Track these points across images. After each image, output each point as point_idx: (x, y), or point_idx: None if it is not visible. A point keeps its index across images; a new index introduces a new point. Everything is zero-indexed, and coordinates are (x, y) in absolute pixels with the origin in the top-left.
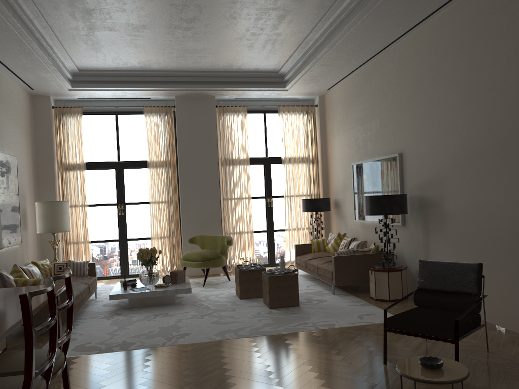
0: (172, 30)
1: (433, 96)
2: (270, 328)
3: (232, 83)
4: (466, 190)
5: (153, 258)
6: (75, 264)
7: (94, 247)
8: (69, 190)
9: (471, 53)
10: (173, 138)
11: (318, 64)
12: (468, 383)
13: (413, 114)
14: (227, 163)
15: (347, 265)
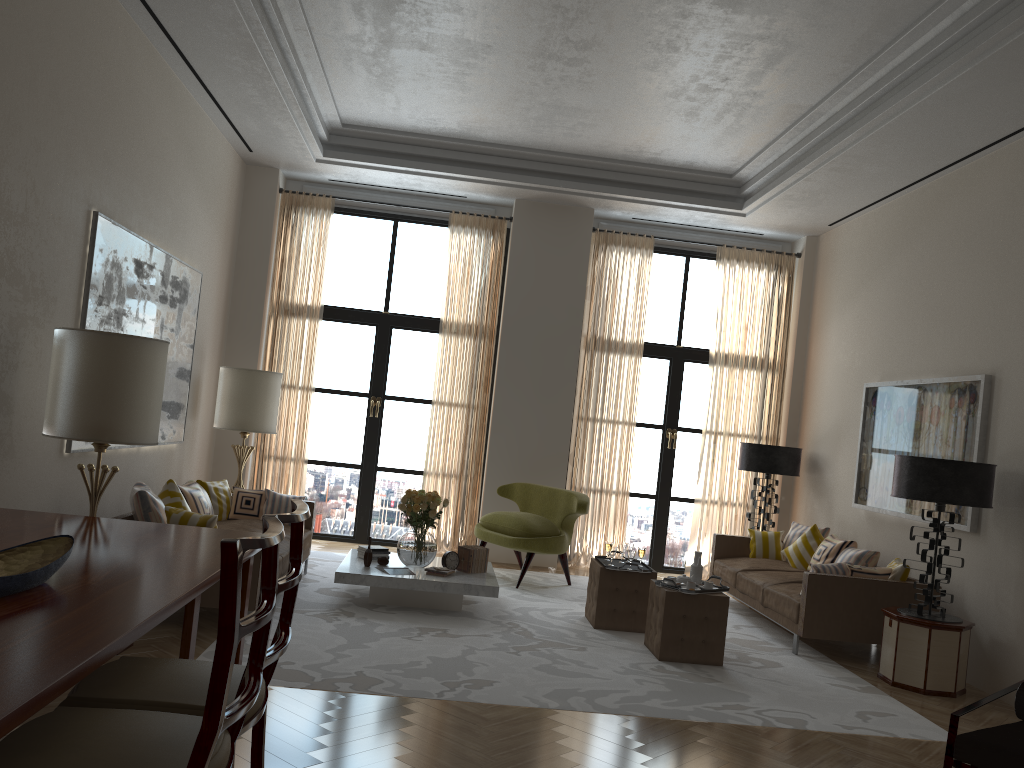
0: (543, 62)
1: None
2: (663, 704)
3: (634, 187)
4: None
5: (432, 513)
6: (276, 499)
7: (312, 473)
8: (284, 353)
9: None
10: (497, 281)
11: (828, 166)
12: None
13: None
14: (598, 347)
15: (835, 598)
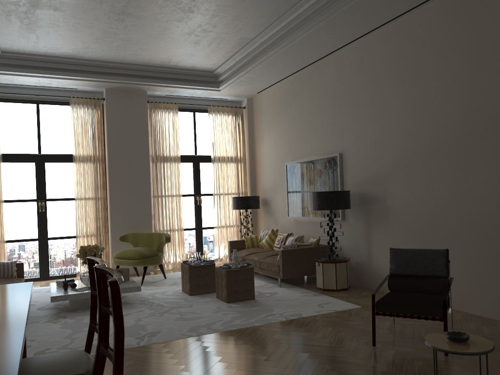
0: (123, 17)
1: (377, 102)
2: (241, 321)
3: (167, 80)
4: (411, 186)
5: (98, 256)
6: (1, 265)
7: (9, 248)
8: None
9: (418, 65)
10: (101, 132)
11: (261, 66)
12: (456, 356)
13: (355, 117)
14: (158, 160)
15: (293, 258)
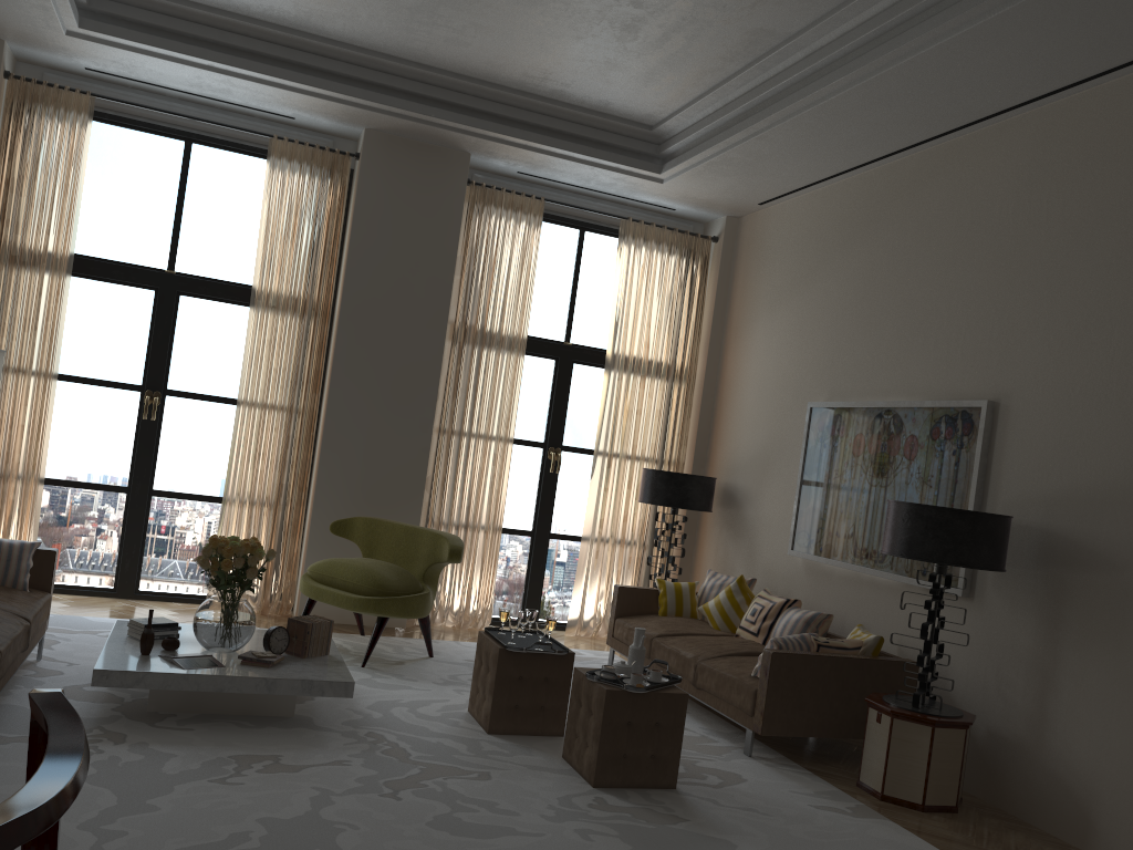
0: None
1: None
2: None
3: (528, 129)
4: None
5: (252, 573)
6: None
7: (51, 499)
8: (8, 321)
9: None
10: (336, 240)
11: (796, 120)
12: None
13: (1064, 303)
14: (468, 339)
15: (802, 682)
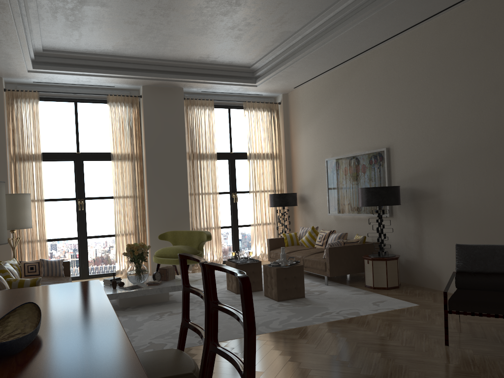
0: (169, 12)
1: (429, 94)
2: (298, 320)
3: (204, 76)
4: (468, 181)
5: (145, 254)
6: (49, 263)
7: (50, 246)
8: (22, 182)
9: (476, 54)
10: (139, 129)
11: (303, 59)
12: None
13: (404, 110)
14: (194, 157)
15: (340, 256)
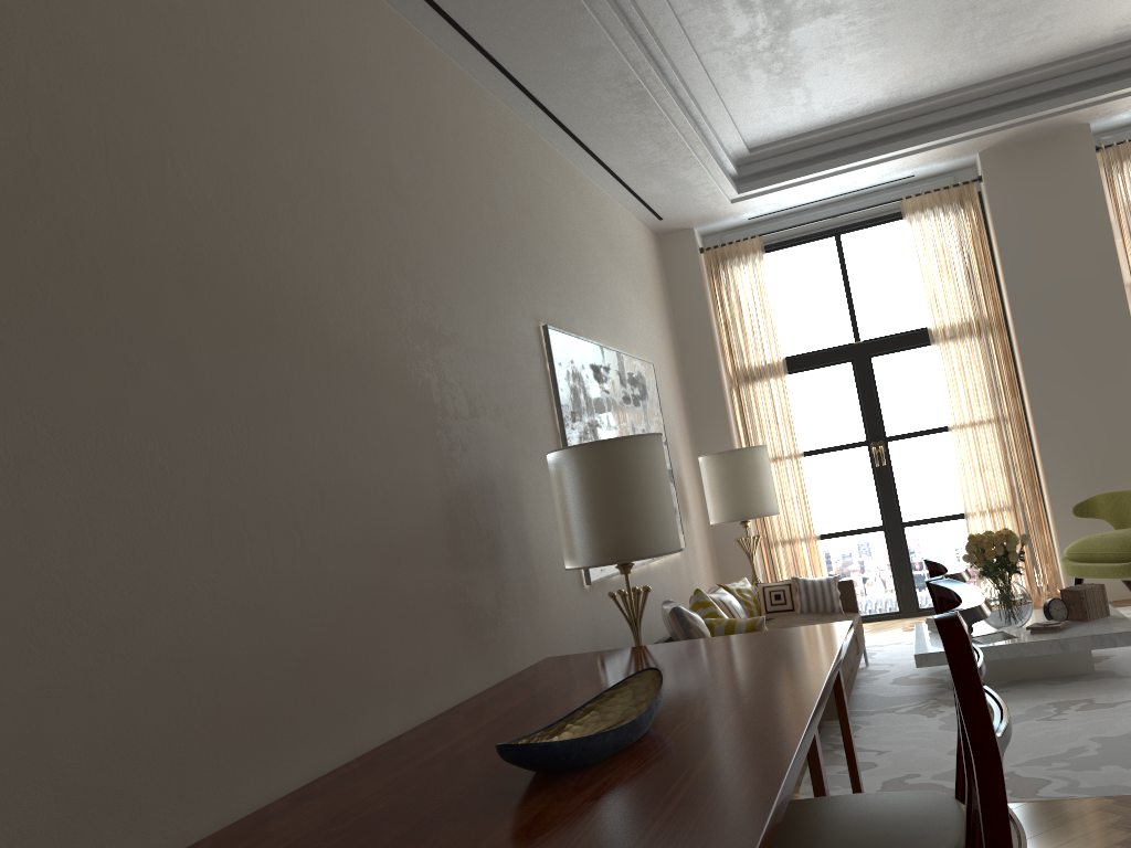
0: None
1: None
2: None
3: None
4: None
5: (1013, 556)
6: (809, 586)
7: (828, 550)
8: (757, 424)
9: None
10: (986, 258)
11: None
12: None
13: None
14: None
15: None
